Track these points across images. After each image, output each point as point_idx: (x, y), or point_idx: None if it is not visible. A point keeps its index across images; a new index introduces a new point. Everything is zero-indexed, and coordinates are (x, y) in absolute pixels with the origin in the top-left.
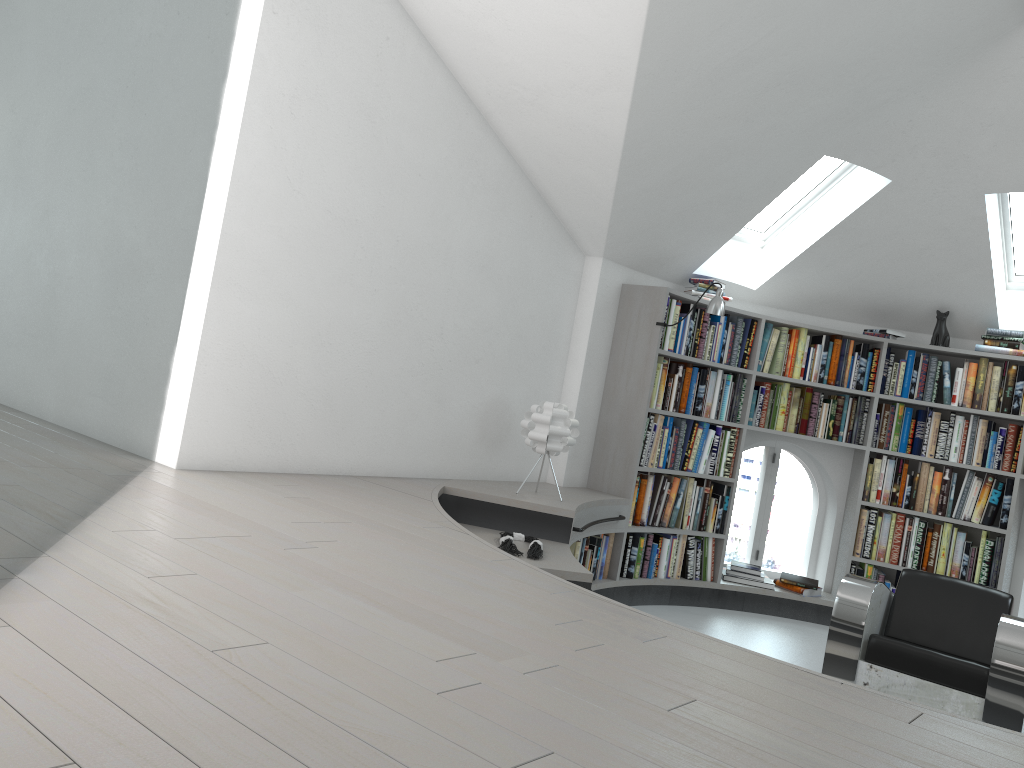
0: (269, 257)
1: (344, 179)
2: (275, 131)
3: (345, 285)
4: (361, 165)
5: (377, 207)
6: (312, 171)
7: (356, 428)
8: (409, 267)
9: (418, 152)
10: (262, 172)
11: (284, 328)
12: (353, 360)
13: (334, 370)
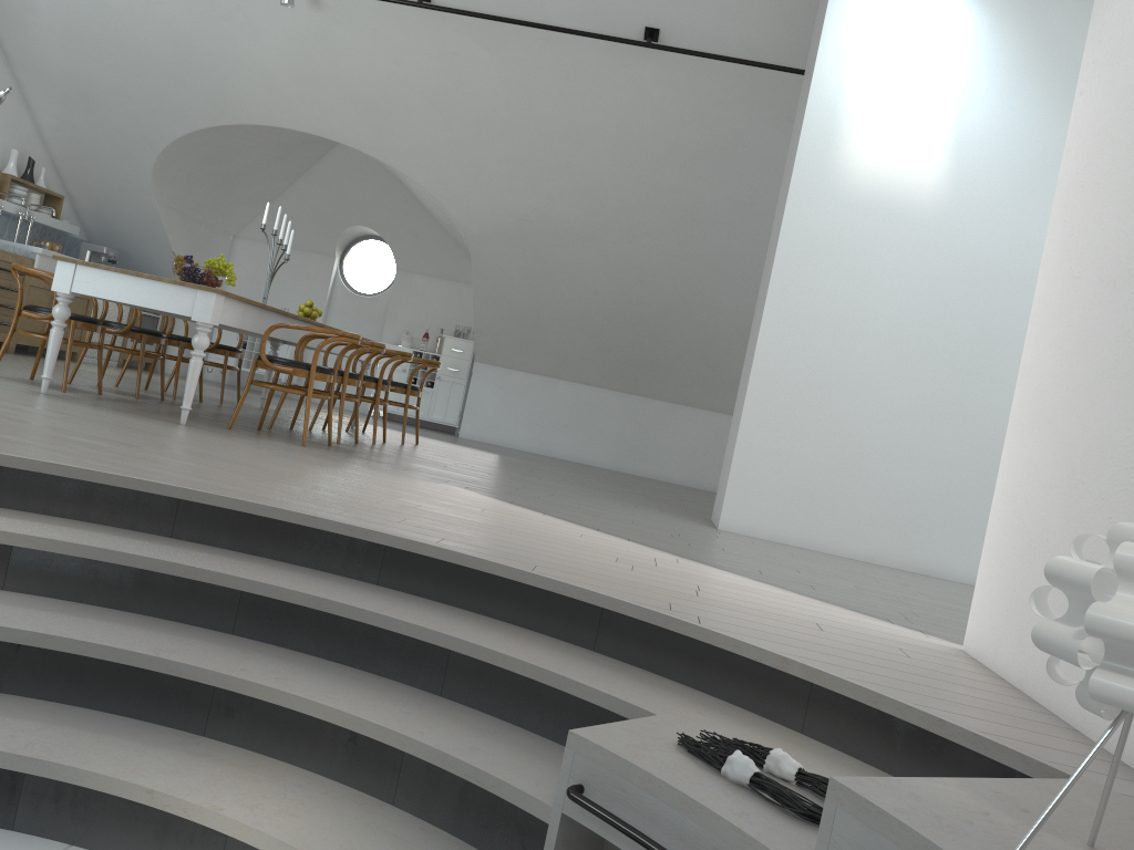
0: (1046, 377)
1: (1121, 221)
2: (1067, 221)
3: (1107, 381)
4: None
5: None
6: (1090, 240)
7: None
8: None
9: None
10: (1052, 278)
11: (1045, 468)
12: (1105, 507)
13: (1082, 527)
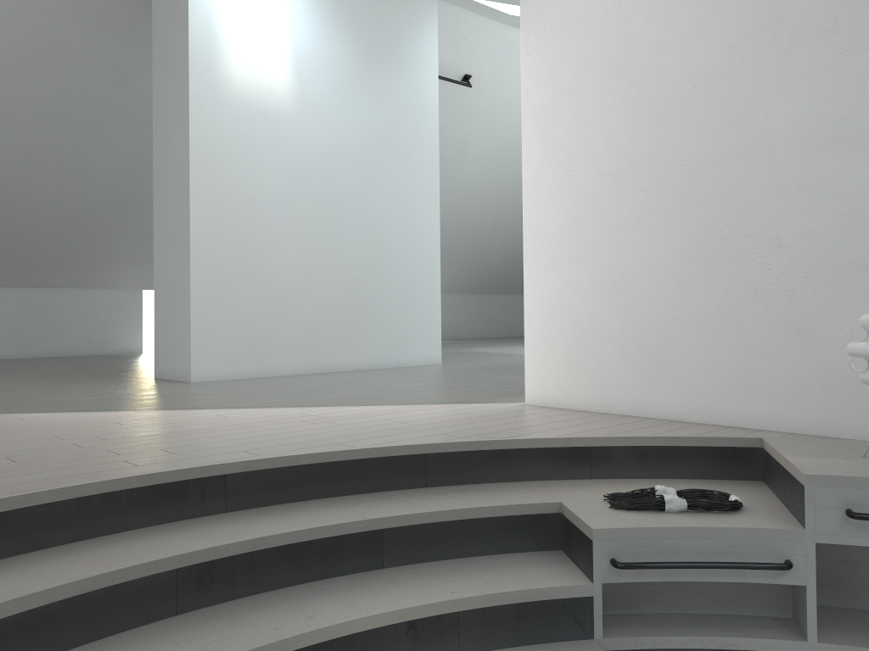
0: (559, 231)
1: (609, 138)
2: (545, 135)
3: (631, 231)
4: (623, 117)
5: (649, 145)
6: (579, 148)
7: (677, 370)
8: (705, 186)
9: (687, 64)
10: (542, 170)
11: (582, 285)
12: (657, 300)
13: (637, 314)
